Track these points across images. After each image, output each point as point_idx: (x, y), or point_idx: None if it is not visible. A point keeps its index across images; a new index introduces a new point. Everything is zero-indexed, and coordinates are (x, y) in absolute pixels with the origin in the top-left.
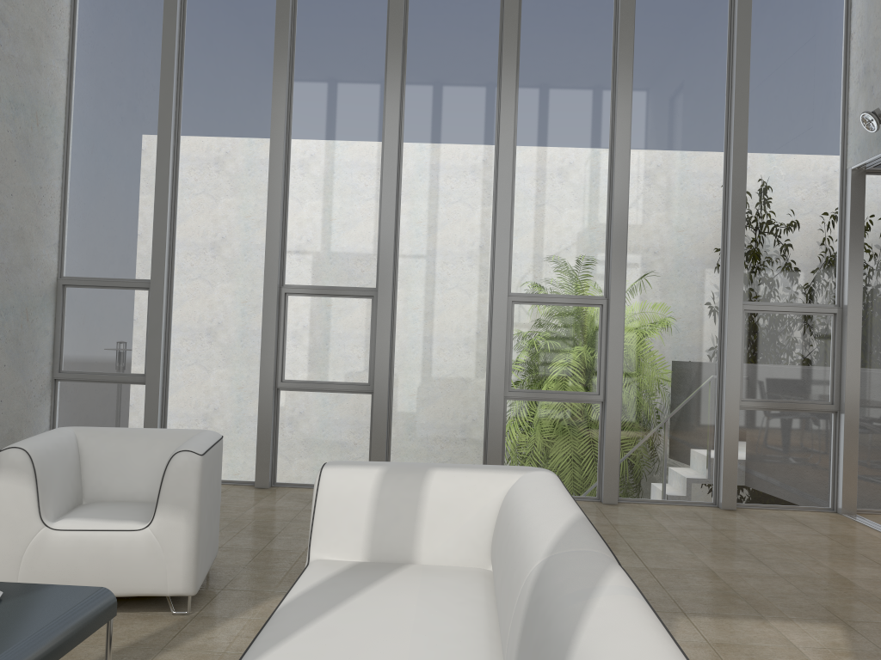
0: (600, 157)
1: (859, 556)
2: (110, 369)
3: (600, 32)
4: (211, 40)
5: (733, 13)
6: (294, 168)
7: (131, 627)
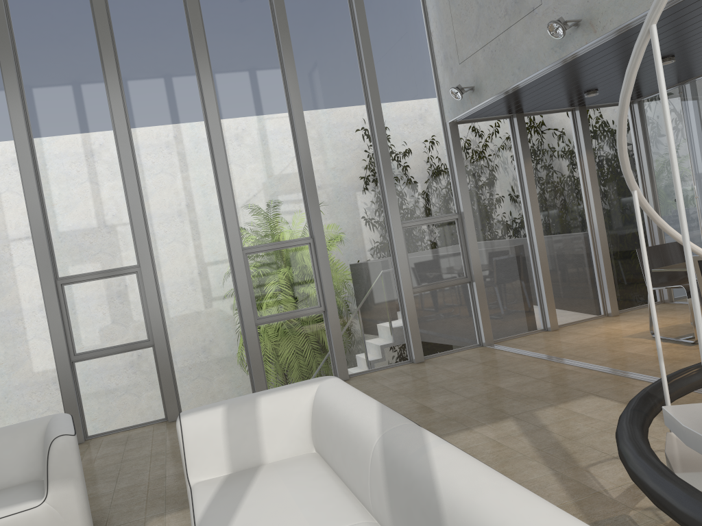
0: (286, 137)
1: (506, 371)
2: None
3: (268, 46)
4: None
5: (355, 24)
6: (45, 182)
7: None
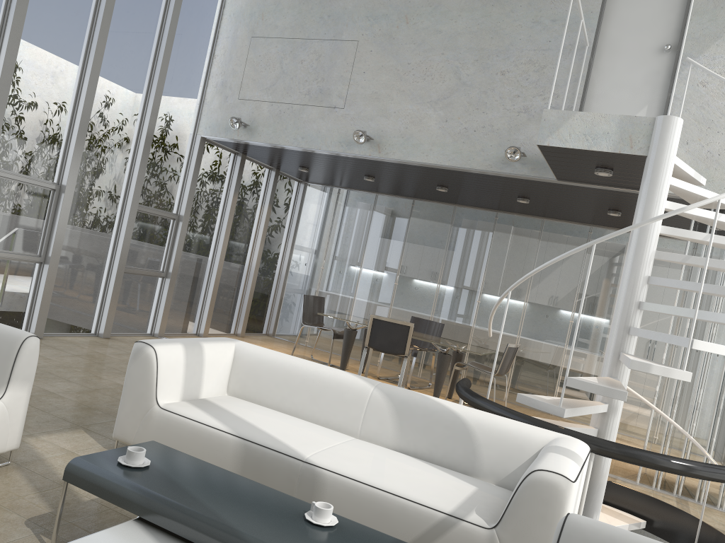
0: (73, 76)
1: None
2: None
3: None
4: None
5: (168, 10)
6: None
7: (1, 482)
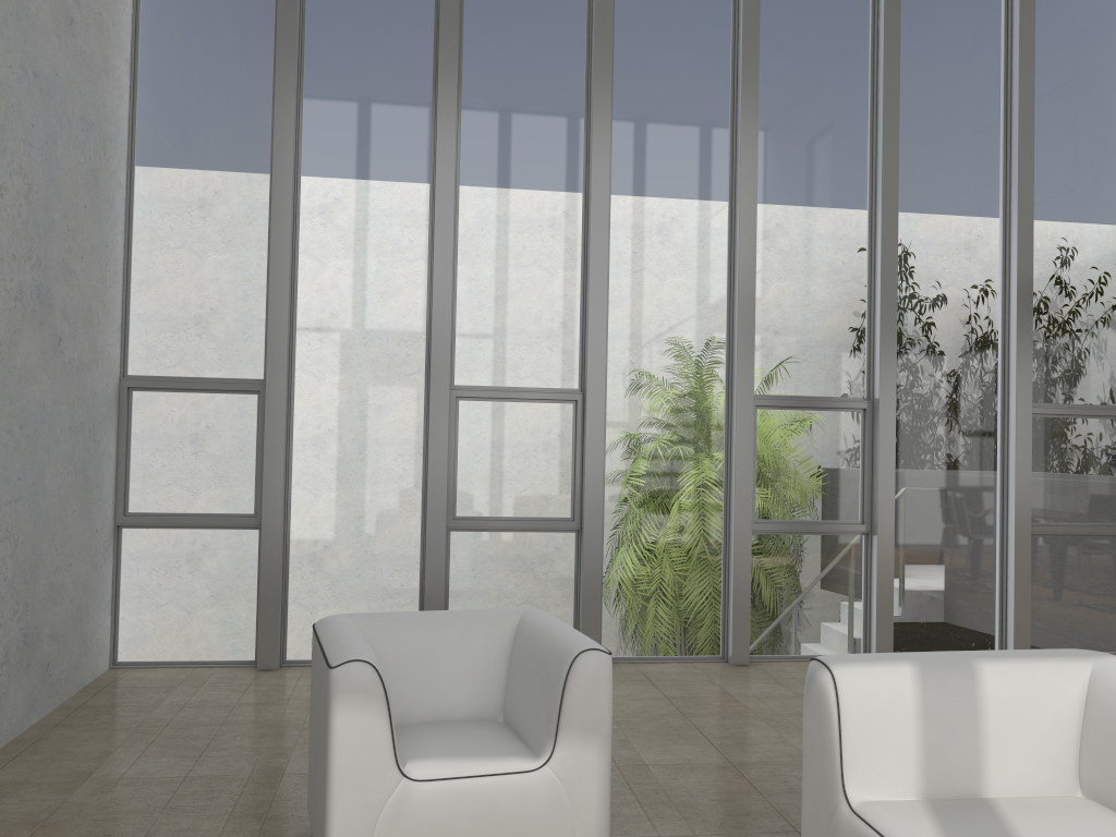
0: (858, 221)
1: None
2: (202, 508)
3: (856, 61)
4: (343, 43)
5: (1010, 46)
6: (464, 226)
7: None
